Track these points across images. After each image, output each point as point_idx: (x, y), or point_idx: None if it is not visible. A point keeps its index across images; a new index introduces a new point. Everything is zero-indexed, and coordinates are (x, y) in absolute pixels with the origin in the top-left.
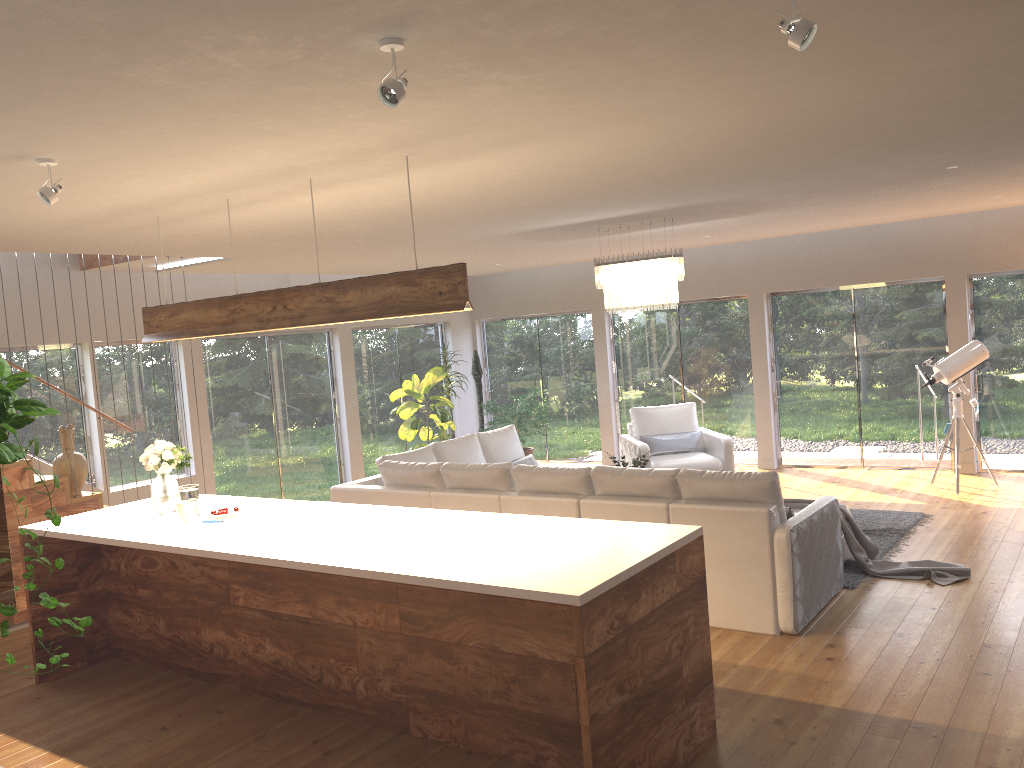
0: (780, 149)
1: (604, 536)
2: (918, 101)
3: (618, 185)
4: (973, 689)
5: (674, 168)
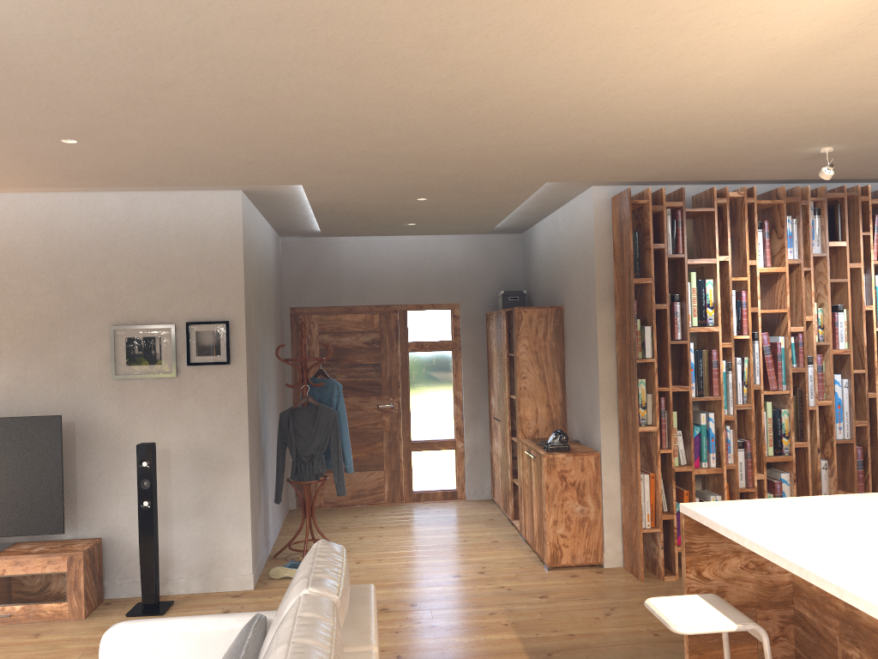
0: (438, 107)
1: (787, 517)
2: (518, 149)
3: (406, 1)
4: (441, 656)
5: (459, 58)
